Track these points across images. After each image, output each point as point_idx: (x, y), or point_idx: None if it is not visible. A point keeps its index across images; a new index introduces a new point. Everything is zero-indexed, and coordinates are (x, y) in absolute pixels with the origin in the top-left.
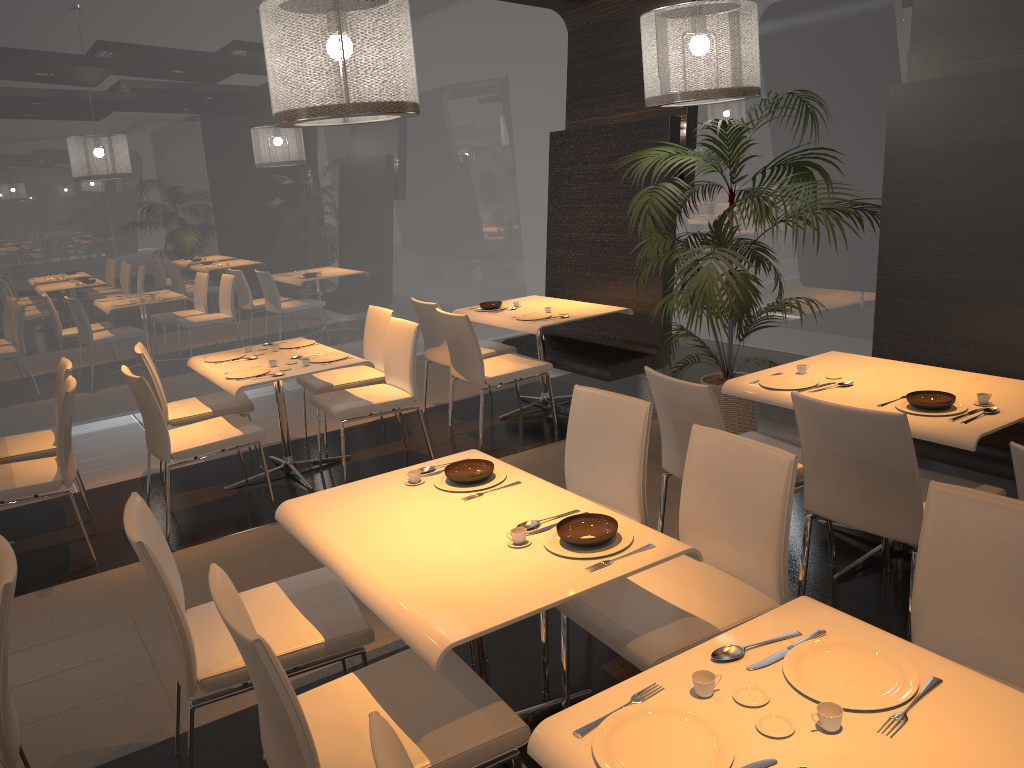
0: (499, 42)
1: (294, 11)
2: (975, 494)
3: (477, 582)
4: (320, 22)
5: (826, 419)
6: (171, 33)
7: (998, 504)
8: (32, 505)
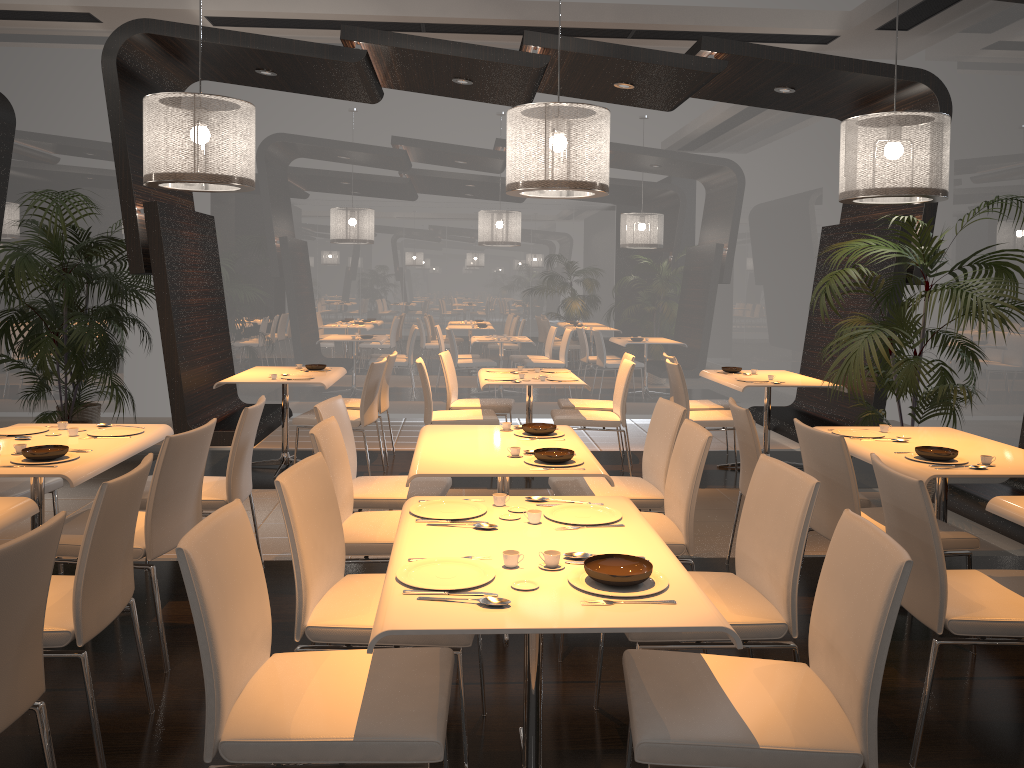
0: (817, 147)
1: (519, 118)
2: (776, 463)
3: (466, 462)
4: (533, 125)
5: (806, 440)
6: None
7: (782, 469)
8: (361, 451)
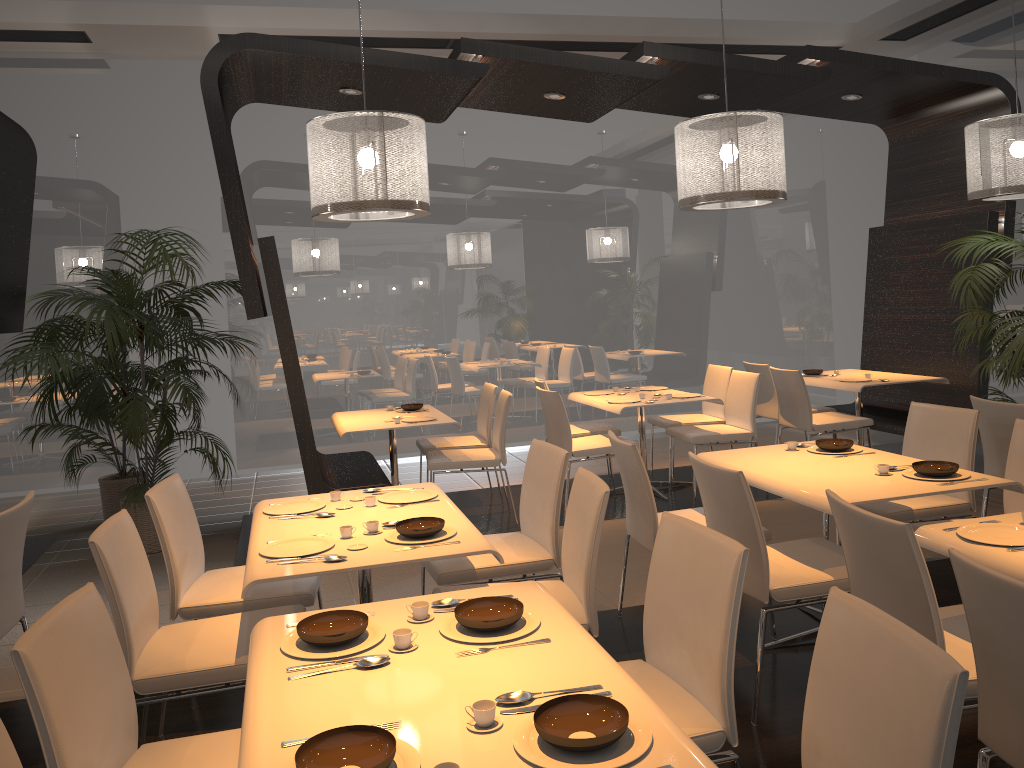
0: (818, 154)
1: (704, 128)
2: None
3: (858, 485)
4: (723, 135)
5: None
6: (556, 150)
7: None
8: (452, 493)
